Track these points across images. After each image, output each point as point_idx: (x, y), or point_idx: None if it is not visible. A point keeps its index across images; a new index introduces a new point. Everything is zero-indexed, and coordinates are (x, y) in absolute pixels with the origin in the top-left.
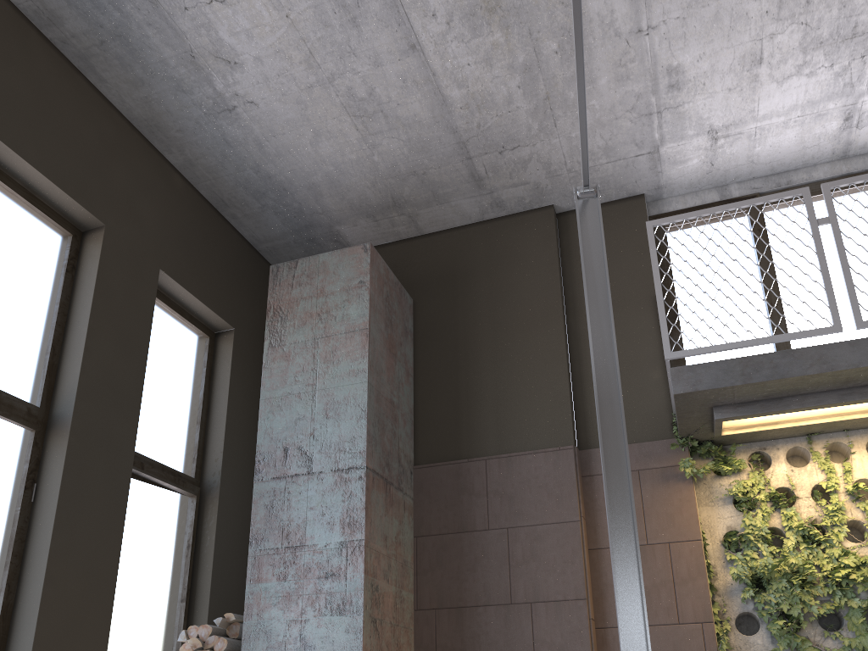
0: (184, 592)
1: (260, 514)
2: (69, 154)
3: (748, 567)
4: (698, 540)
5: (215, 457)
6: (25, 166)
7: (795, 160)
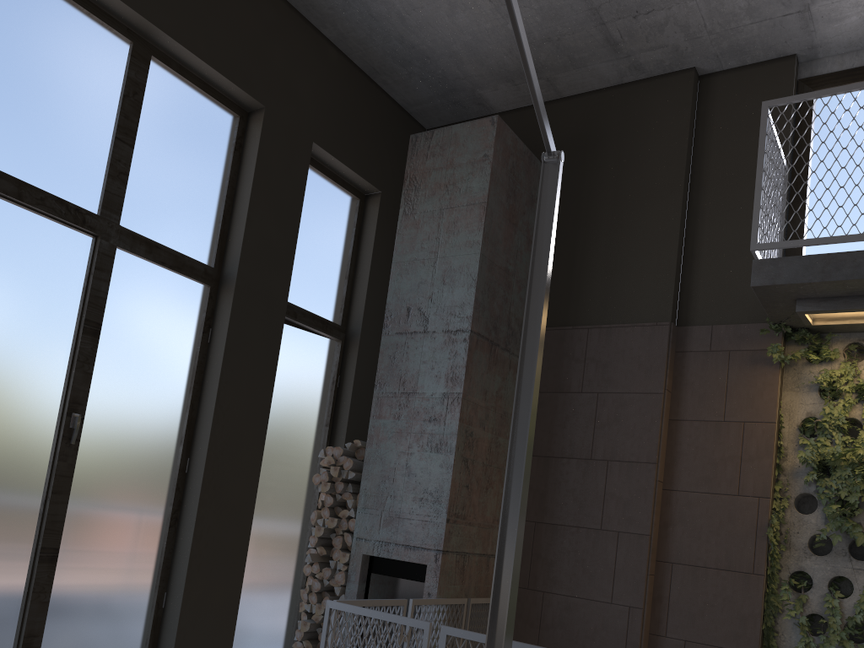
0: (328, 418)
1: (384, 363)
2: (234, 45)
3: (818, 453)
4: (773, 423)
5: (358, 308)
6: (198, 62)
7: None
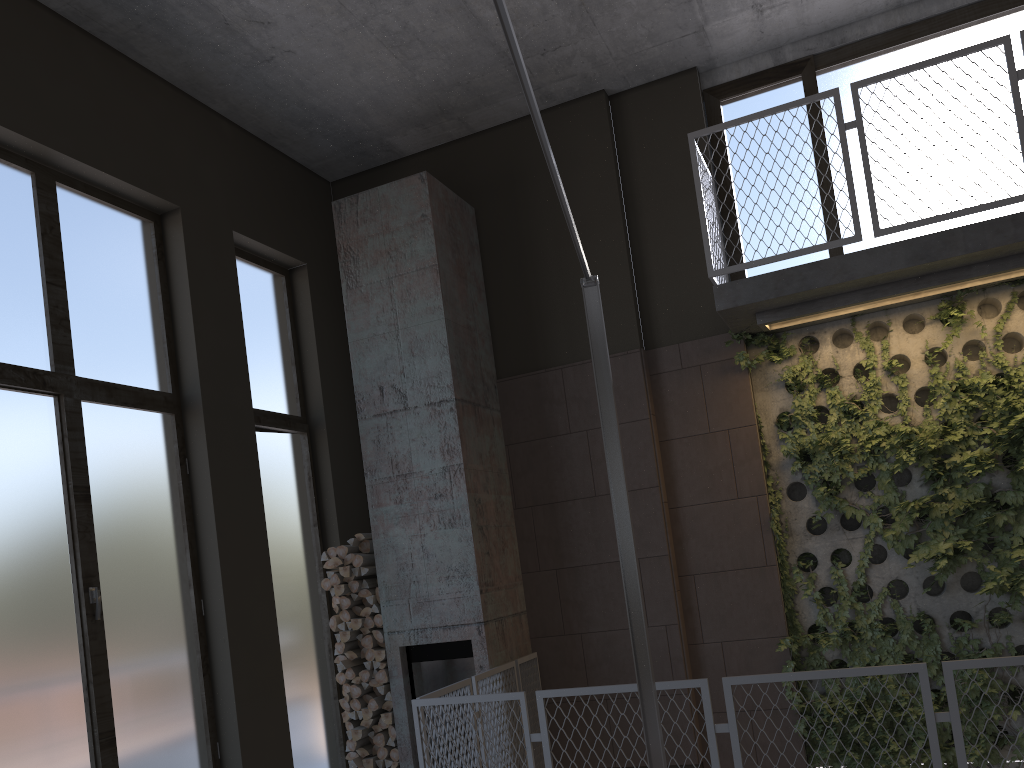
0: (314, 517)
1: (369, 449)
2: (135, 148)
3: (797, 443)
4: (753, 425)
5: (315, 394)
6: (106, 177)
7: (848, 16)
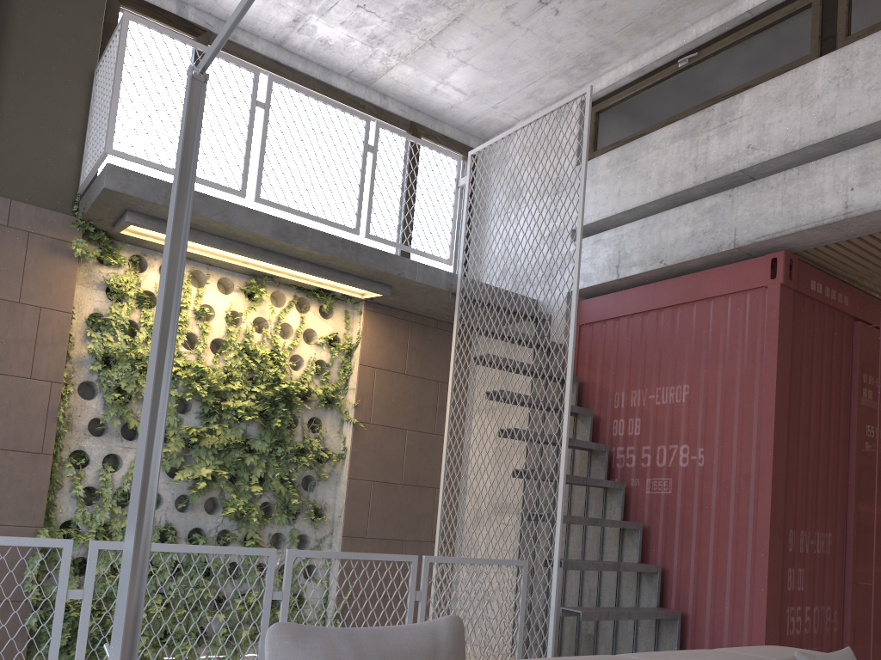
0: None
1: None
2: None
3: (103, 347)
4: (69, 313)
5: None
6: None
7: (247, 23)
